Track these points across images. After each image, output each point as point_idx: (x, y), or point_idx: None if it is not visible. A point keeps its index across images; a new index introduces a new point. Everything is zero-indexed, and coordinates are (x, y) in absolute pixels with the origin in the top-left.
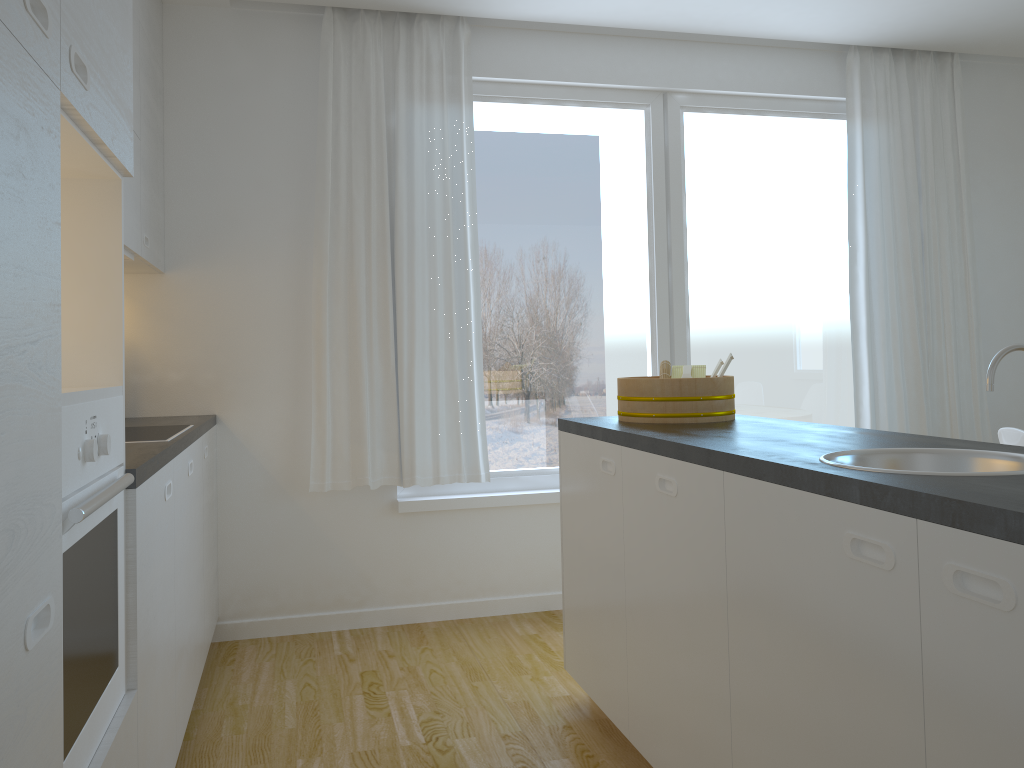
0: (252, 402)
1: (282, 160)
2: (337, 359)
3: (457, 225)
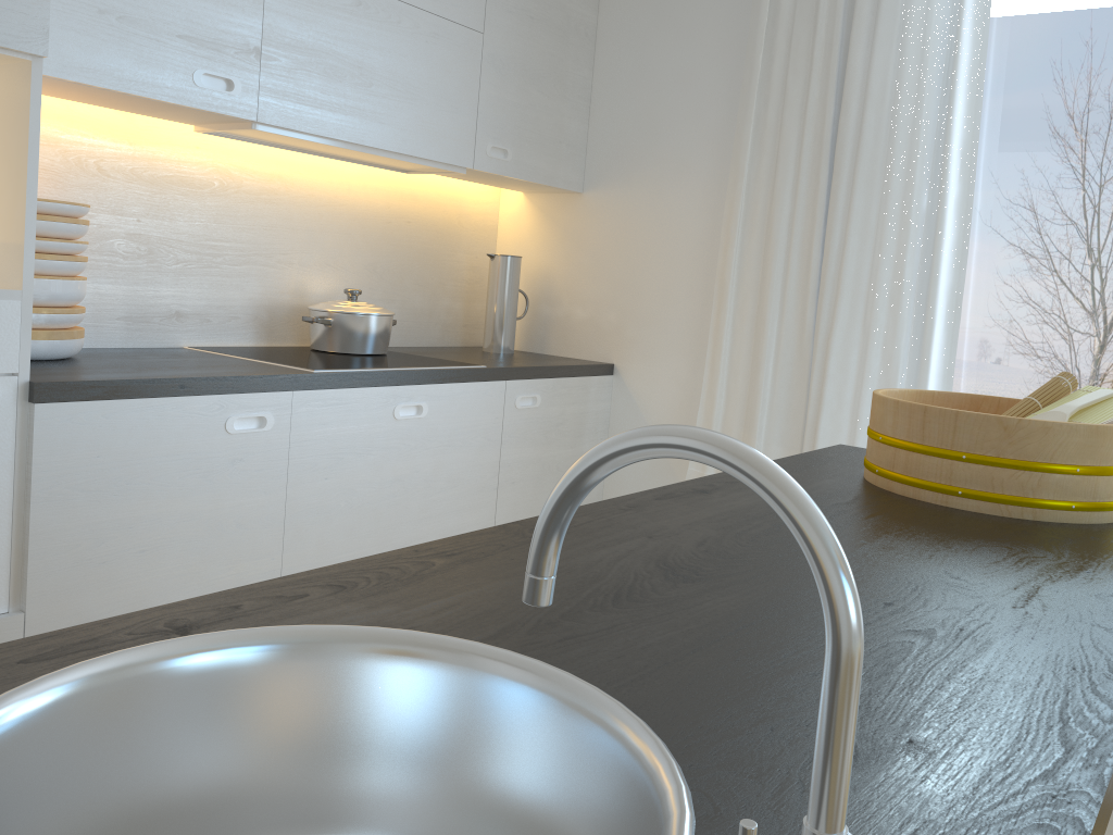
0: (650, 355)
1: (715, 43)
2: (741, 313)
3: (942, 119)
